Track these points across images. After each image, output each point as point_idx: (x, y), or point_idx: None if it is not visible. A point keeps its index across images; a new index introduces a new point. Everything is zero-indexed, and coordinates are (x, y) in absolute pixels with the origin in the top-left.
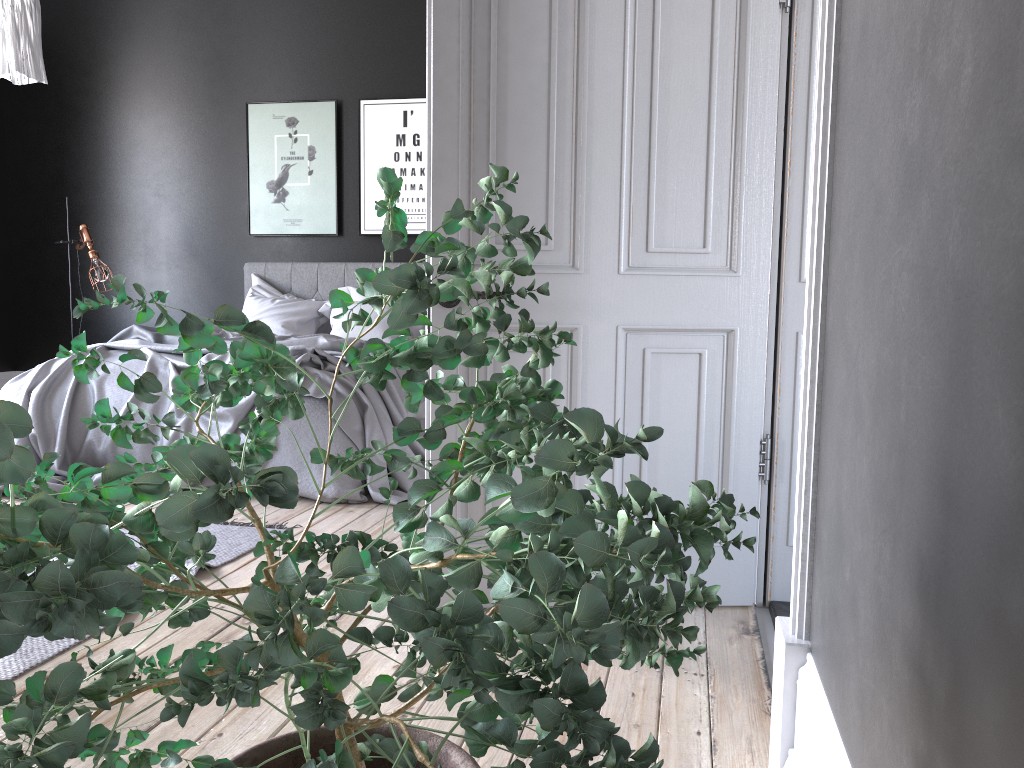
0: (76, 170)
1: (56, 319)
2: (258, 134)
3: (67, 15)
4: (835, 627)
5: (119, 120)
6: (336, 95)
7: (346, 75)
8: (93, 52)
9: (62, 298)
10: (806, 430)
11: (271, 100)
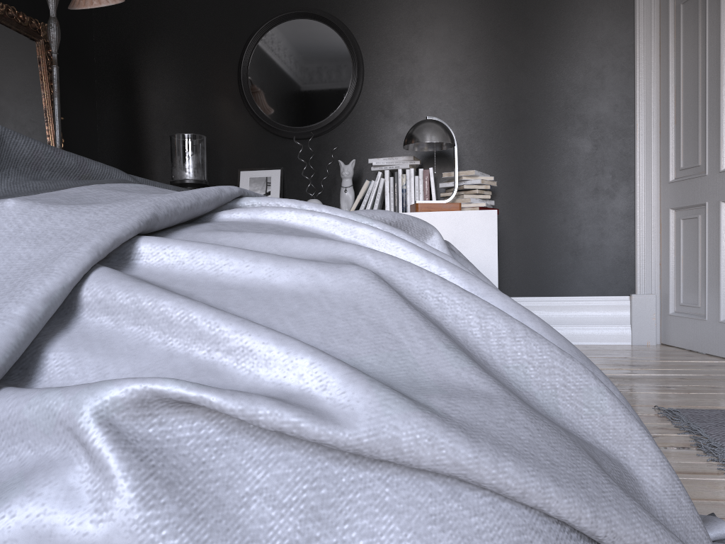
0: None
1: None
2: None
3: None
4: None
5: None
6: None
7: None
8: None
9: None
10: None
11: None
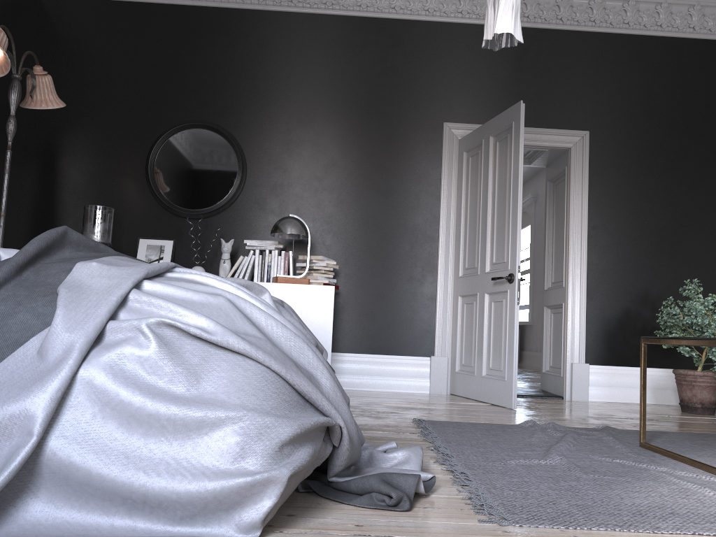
0: None
1: None
2: None
3: None
4: (613, 351)
5: None
6: None
7: None
8: None
9: None
10: (585, 320)
11: None
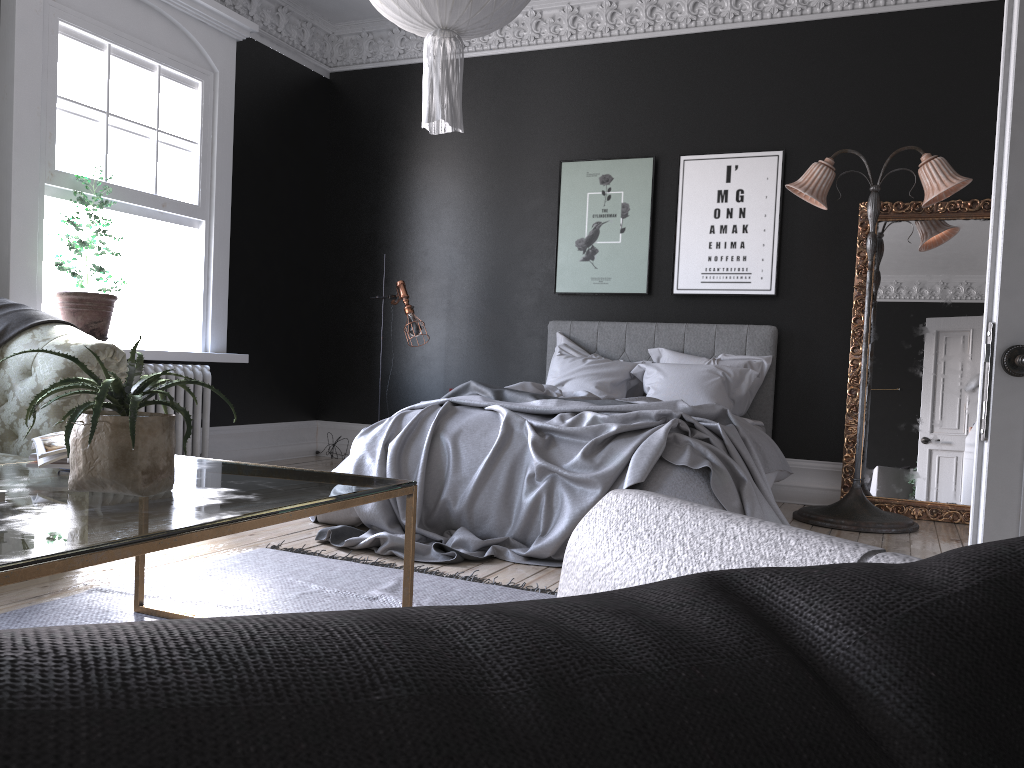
0: (388, 229)
1: (358, 372)
2: (570, 192)
3: (391, 82)
4: None
5: (432, 180)
6: (653, 151)
7: (665, 131)
8: (412, 116)
9: (365, 351)
10: None
11: (585, 158)
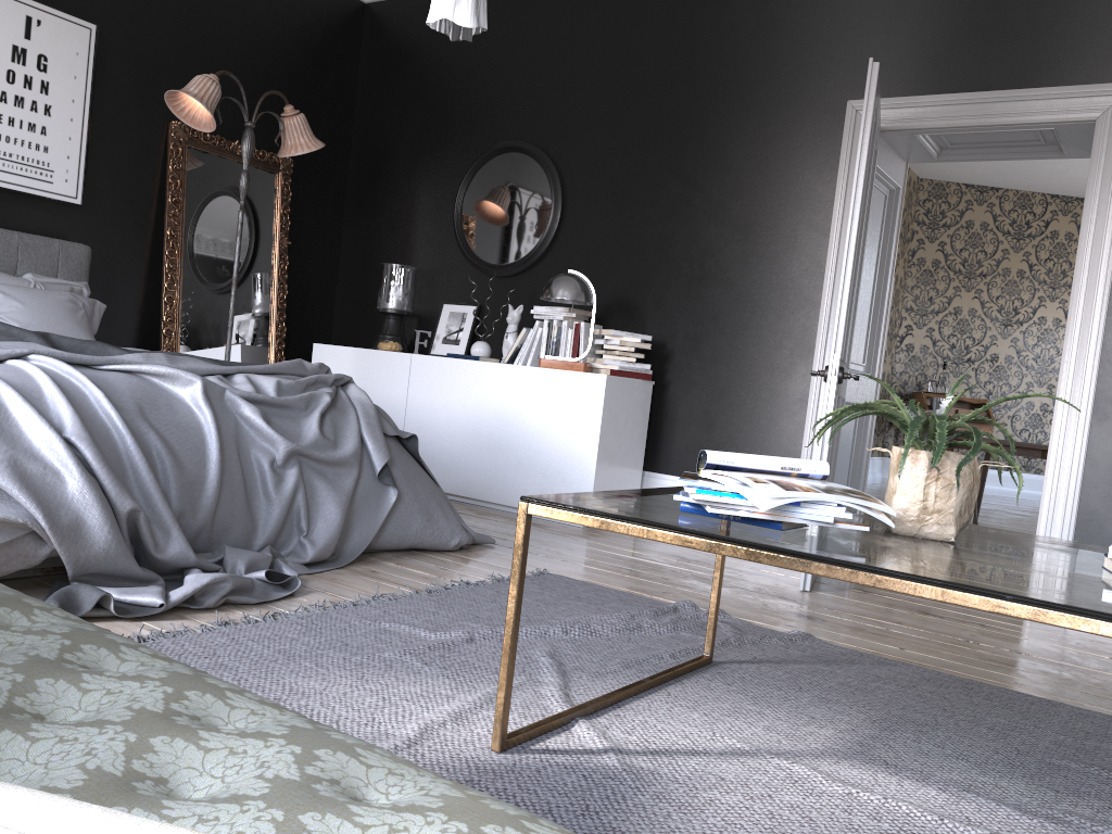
0: None
1: None
2: None
3: None
4: None
5: None
6: None
7: None
8: None
9: None
10: (1082, 459)
11: None
